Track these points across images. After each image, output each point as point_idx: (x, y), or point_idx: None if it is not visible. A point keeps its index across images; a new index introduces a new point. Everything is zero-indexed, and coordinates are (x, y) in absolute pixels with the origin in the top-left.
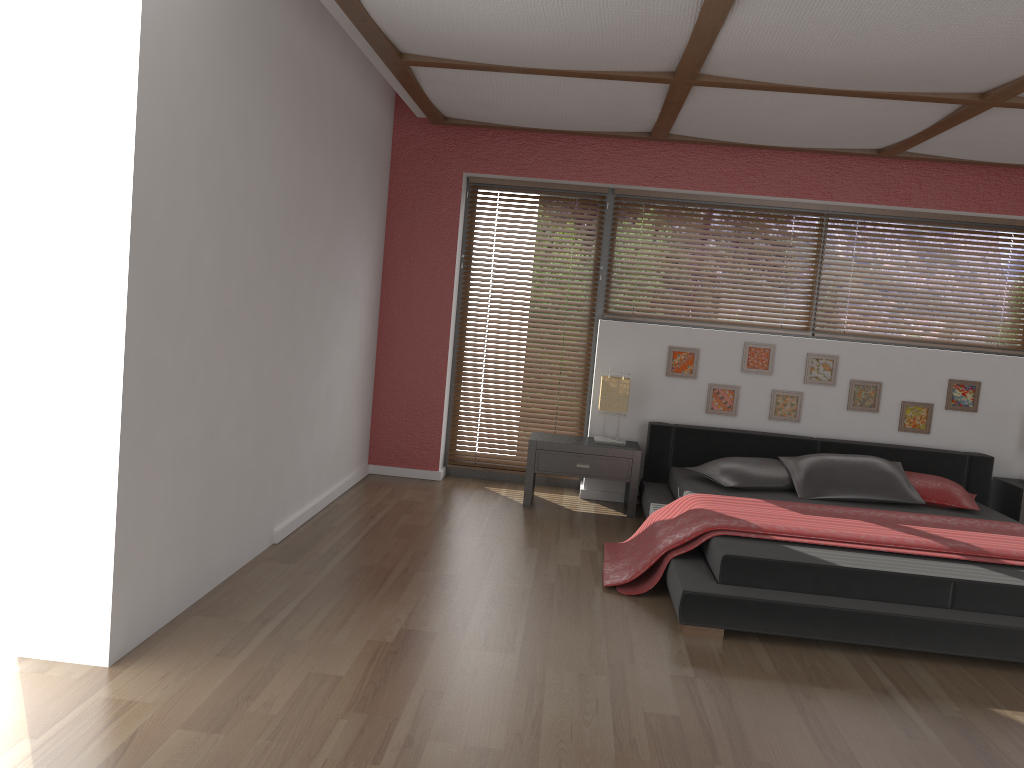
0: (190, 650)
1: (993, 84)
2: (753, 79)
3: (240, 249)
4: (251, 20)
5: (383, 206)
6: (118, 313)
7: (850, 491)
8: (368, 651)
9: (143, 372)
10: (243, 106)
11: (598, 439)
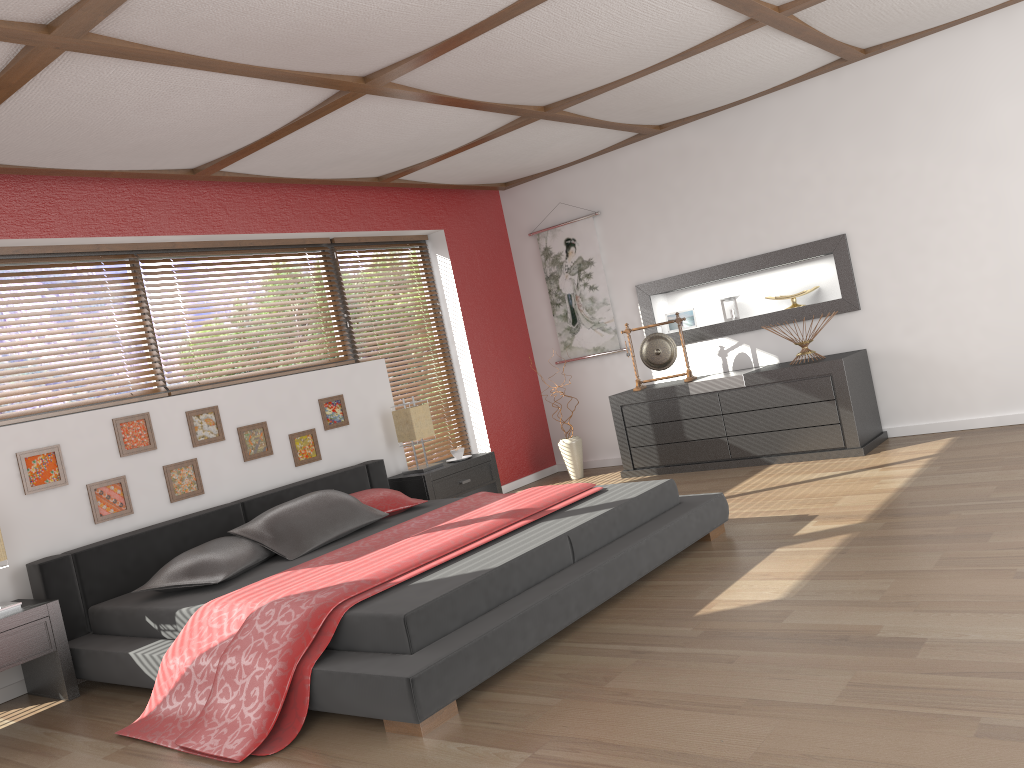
0: None
1: (390, 62)
2: (156, 43)
3: None
4: None
5: None
6: None
7: (330, 530)
8: None
9: None
10: None
11: None
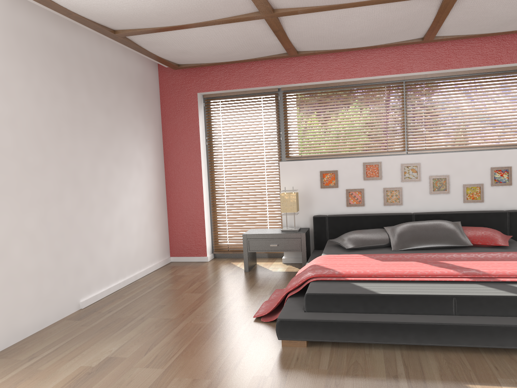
0: None
1: None
2: (306, 6)
3: (12, 150)
4: None
5: (157, 117)
6: None
7: (424, 243)
8: (74, 374)
9: None
10: None
11: (283, 229)
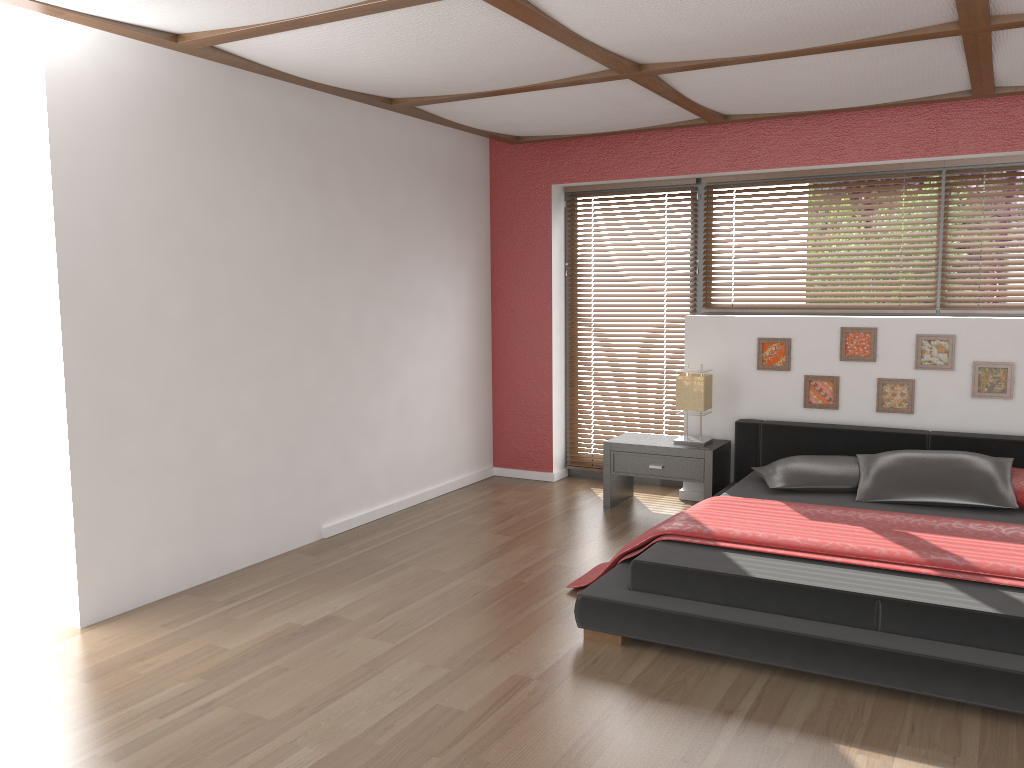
0: (148, 620)
1: (944, 12)
2: (694, 59)
3: (226, 295)
4: (212, 107)
5: (482, 227)
6: (59, 361)
7: (918, 493)
8: (275, 631)
9: (94, 404)
10: (211, 179)
11: (679, 439)
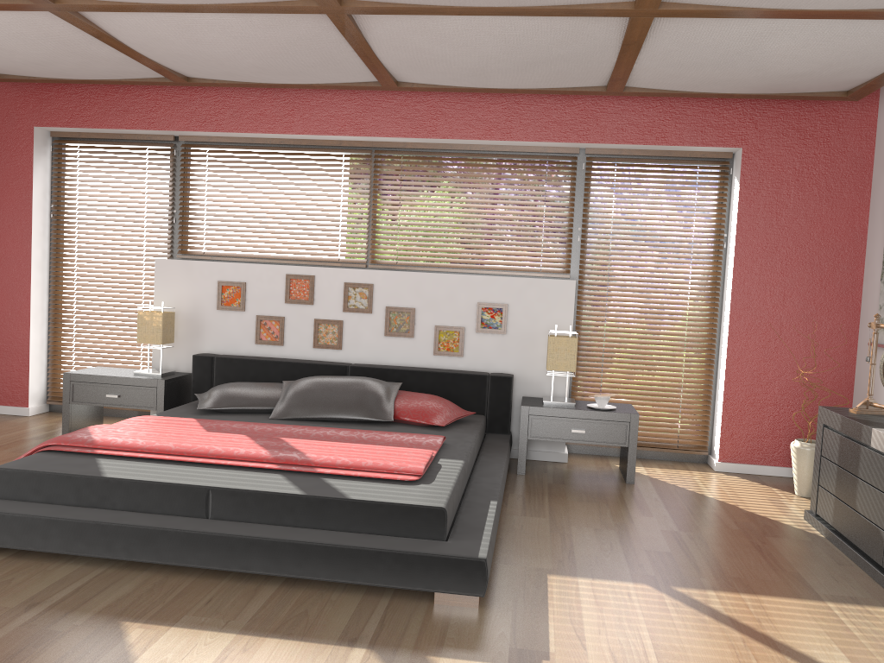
0: None
1: None
2: None
3: None
4: None
5: None
6: None
7: (319, 410)
8: None
9: None
10: None
11: (140, 371)
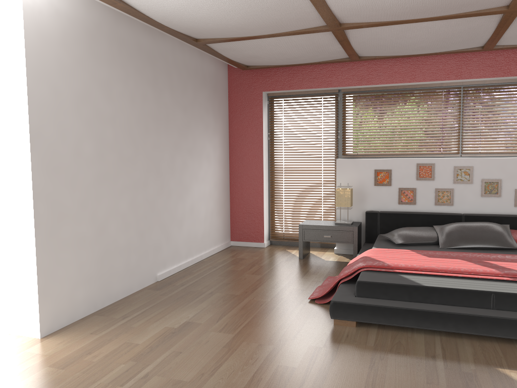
0: (80, 331)
1: None
2: (370, 21)
3: (112, 143)
4: (106, 37)
5: (225, 113)
6: (29, 178)
7: (471, 243)
8: (161, 332)
9: (47, 204)
10: (105, 77)
11: (337, 222)
